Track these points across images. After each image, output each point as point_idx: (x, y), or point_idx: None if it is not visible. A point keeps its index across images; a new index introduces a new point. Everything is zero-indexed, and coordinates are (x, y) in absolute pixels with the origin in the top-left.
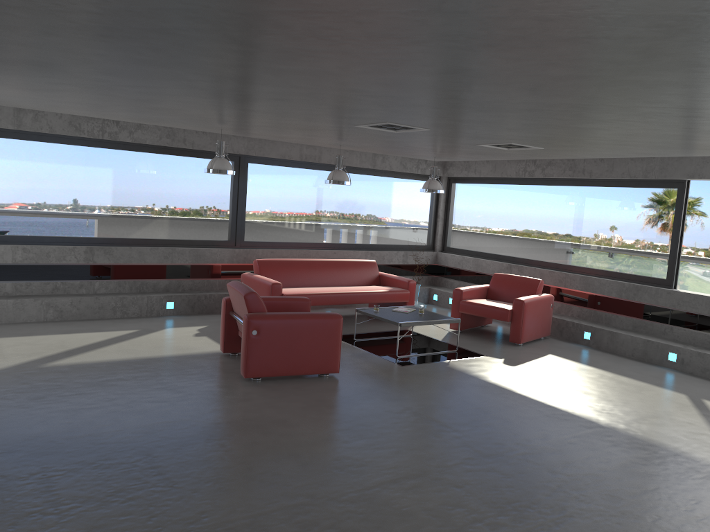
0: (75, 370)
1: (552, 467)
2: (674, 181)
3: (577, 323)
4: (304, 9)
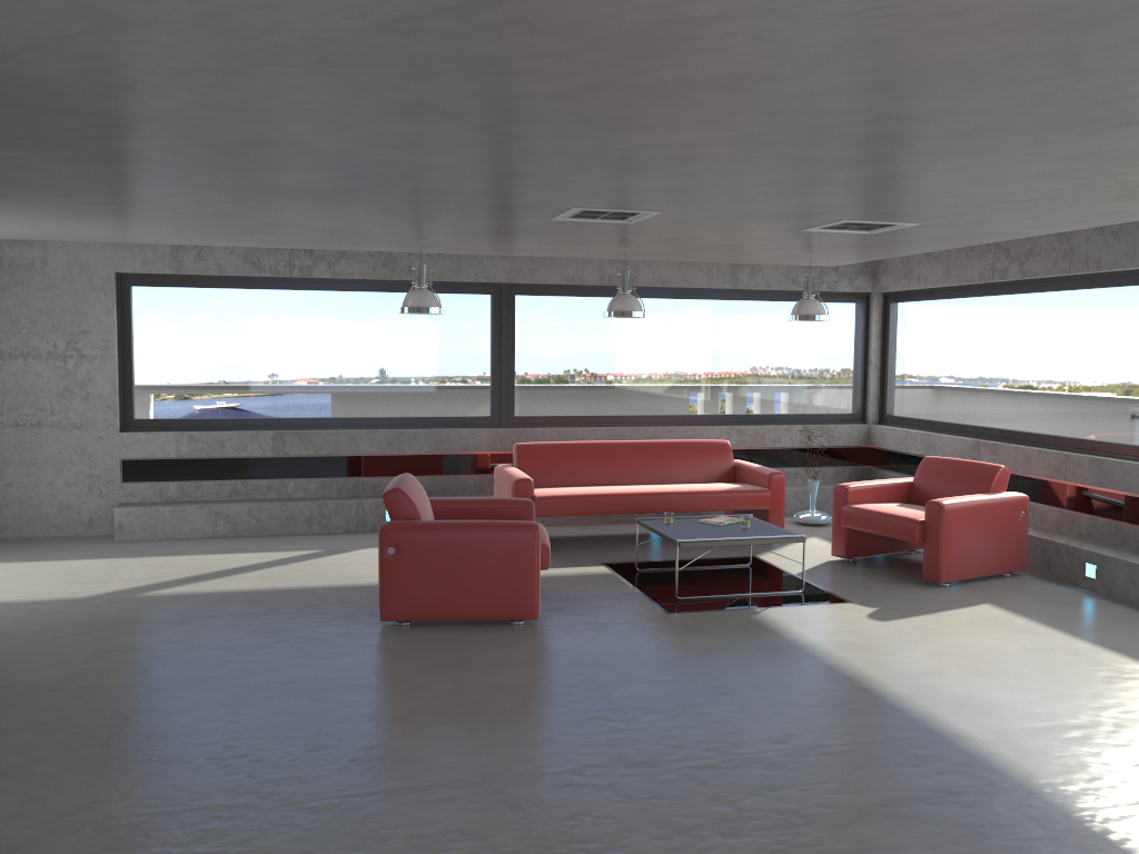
0: (172, 601)
1: (733, 793)
2: None
3: (1074, 548)
4: (1, 53)
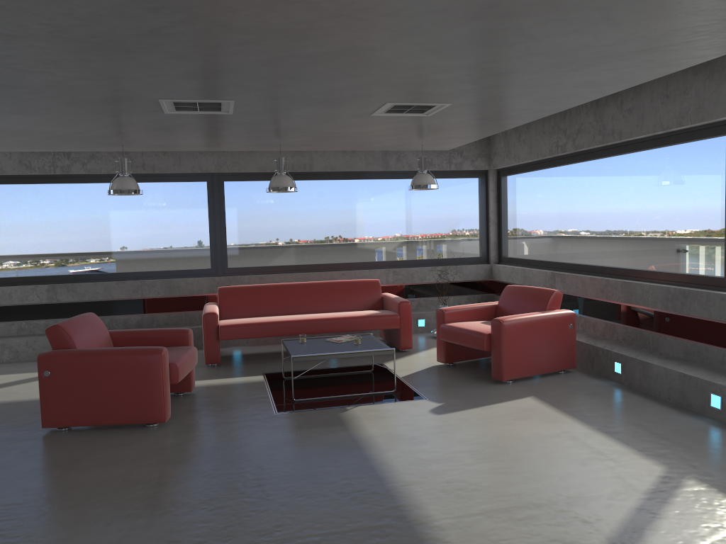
0: None
1: None
2: (720, 124)
3: (607, 350)
4: None
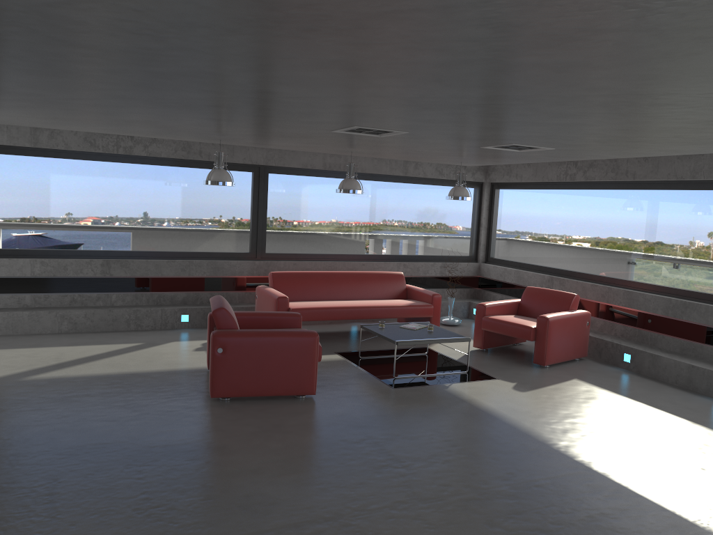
0: (51, 384)
1: (495, 517)
2: None
3: (617, 344)
4: None
